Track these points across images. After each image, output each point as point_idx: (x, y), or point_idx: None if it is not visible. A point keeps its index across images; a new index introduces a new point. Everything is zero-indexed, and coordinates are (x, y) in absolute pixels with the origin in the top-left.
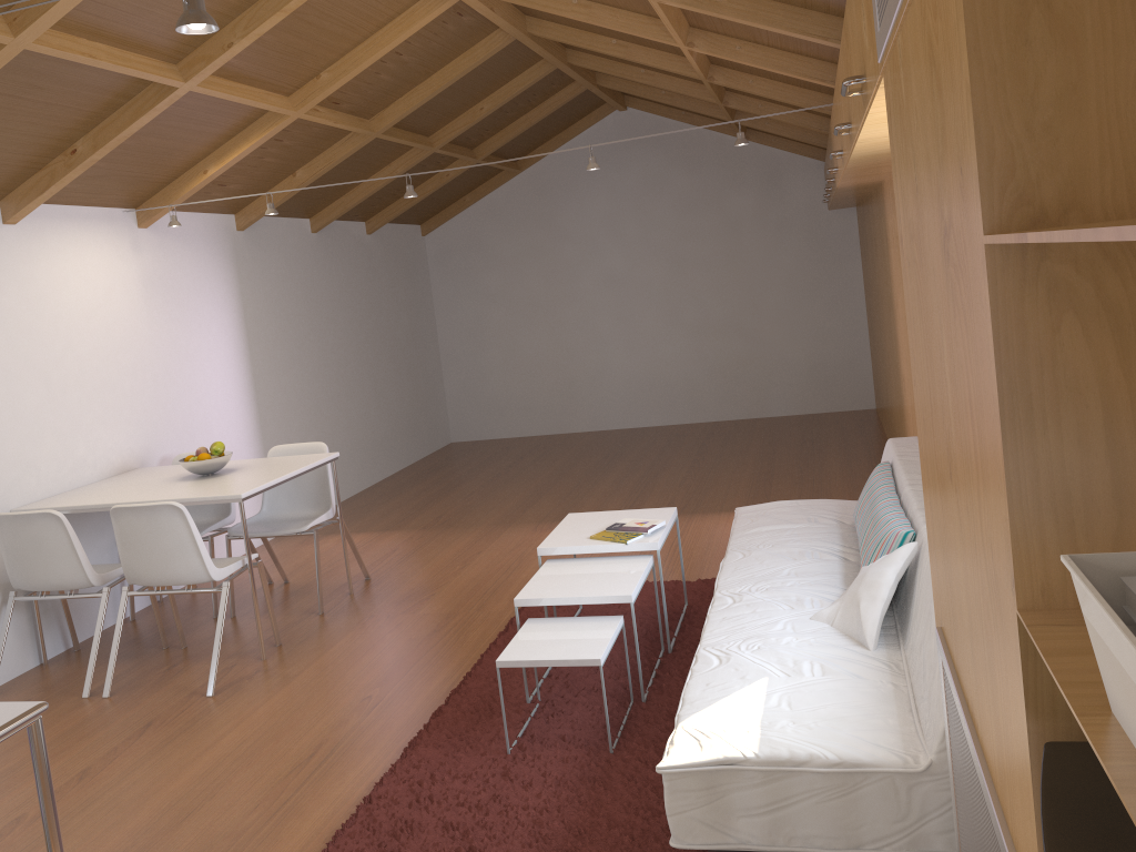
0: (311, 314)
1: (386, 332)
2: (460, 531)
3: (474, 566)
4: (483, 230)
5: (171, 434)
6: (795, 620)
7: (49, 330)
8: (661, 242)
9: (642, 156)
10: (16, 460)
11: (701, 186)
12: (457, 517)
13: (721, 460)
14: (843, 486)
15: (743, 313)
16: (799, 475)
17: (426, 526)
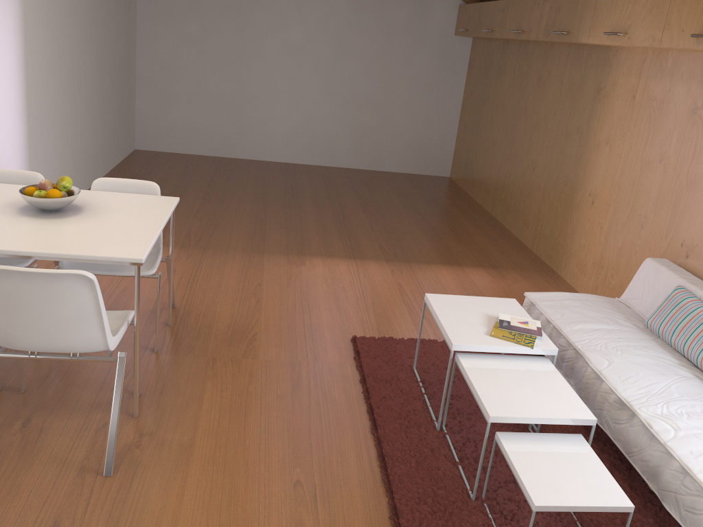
0: (68, 30)
1: (110, 54)
2: (222, 256)
3: (268, 301)
4: None
5: None
6: None
7: None
8: (334, 29)
9: None
10: None
11: None
12: (206, 238)
13: (382, 209)
14: (495, 250)
15: (380, 95)
16: (454, 233)
17: (183, 244)
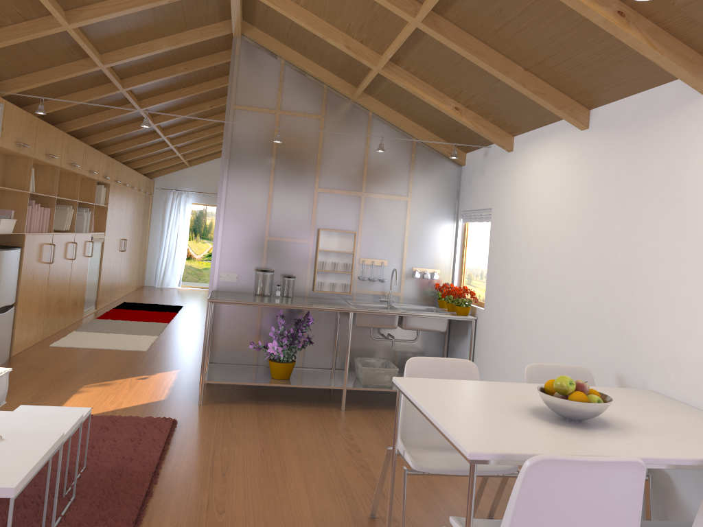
0: None
1: None
2: None
3: None
4: None
5: None
6: None
7: None
8: None
9: None
10: (662, 345)
11: None
12: None
13: None
14: None
15: None
16: None
17: None
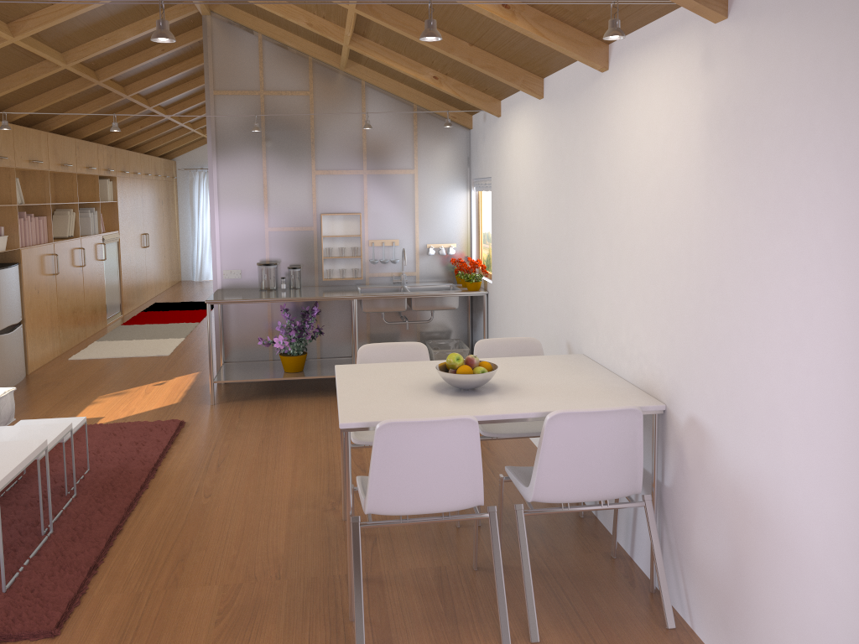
0: None
1: None
2: None
3: None
4: None
5: (709, 391)
6: None
7: (616, 189)
8: None
9: None
10: (588, 313)
11: None
12: None
13: None
14: None
15: None
16: None
17: None
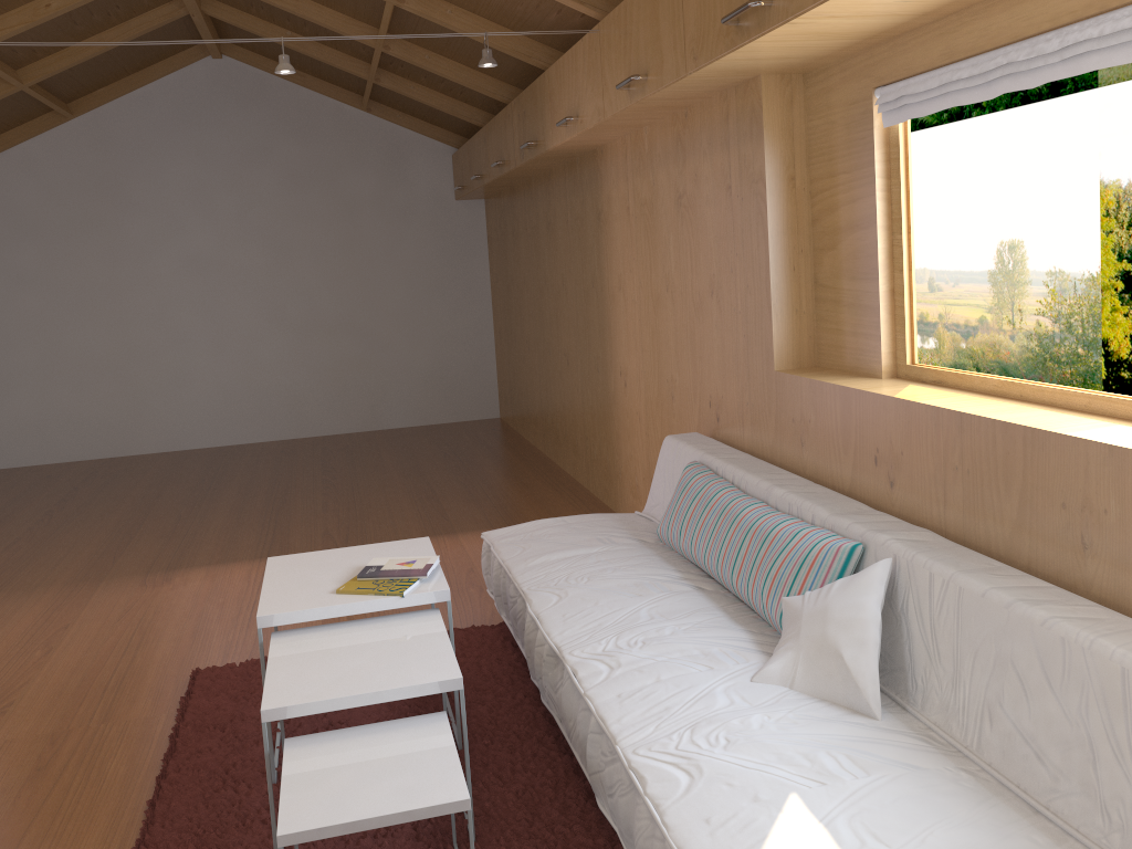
0: None
1: None
2: (21, 597)
3: (66, 649)
4: (13, 189)
5: None
6: (735, 686)
7: None
8: (262, 222)
9: (241, 117)
10: None
11: (313, 160)
12: (6, 576)
13: (360, 479)
14: (527, 500)
15: (359, 310)
16: (466, 491)
17: None
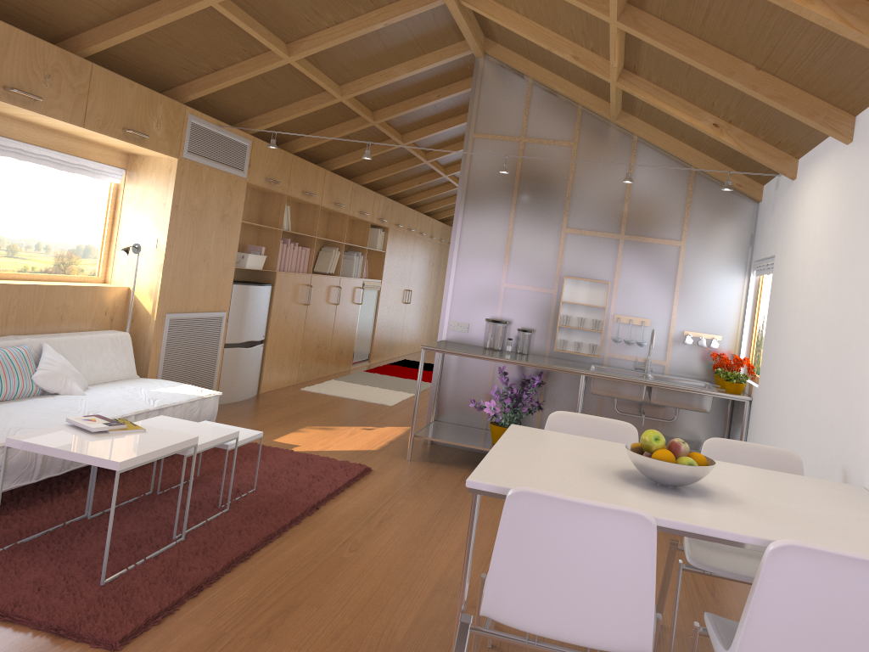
0: None
1: None
2: None
3: None
4: None
5: None
6: (94, 396)
7: None
8: None
9: None
10: None
11: None
12: None
13: None
14: None
15: None
16: None
17: None
